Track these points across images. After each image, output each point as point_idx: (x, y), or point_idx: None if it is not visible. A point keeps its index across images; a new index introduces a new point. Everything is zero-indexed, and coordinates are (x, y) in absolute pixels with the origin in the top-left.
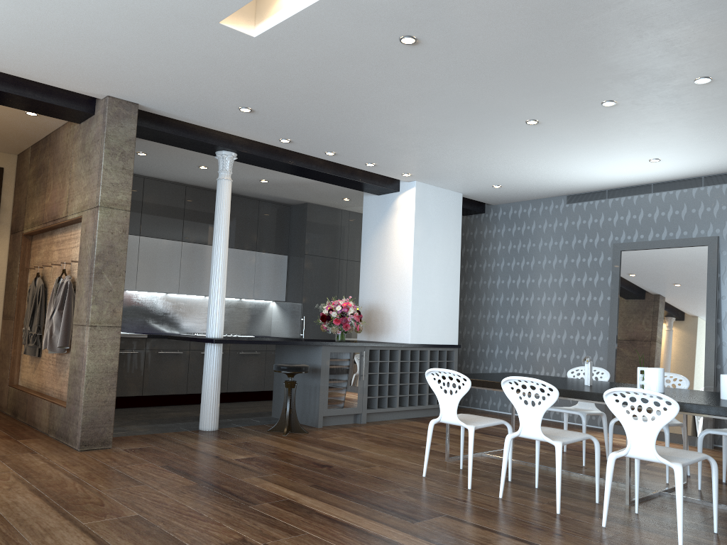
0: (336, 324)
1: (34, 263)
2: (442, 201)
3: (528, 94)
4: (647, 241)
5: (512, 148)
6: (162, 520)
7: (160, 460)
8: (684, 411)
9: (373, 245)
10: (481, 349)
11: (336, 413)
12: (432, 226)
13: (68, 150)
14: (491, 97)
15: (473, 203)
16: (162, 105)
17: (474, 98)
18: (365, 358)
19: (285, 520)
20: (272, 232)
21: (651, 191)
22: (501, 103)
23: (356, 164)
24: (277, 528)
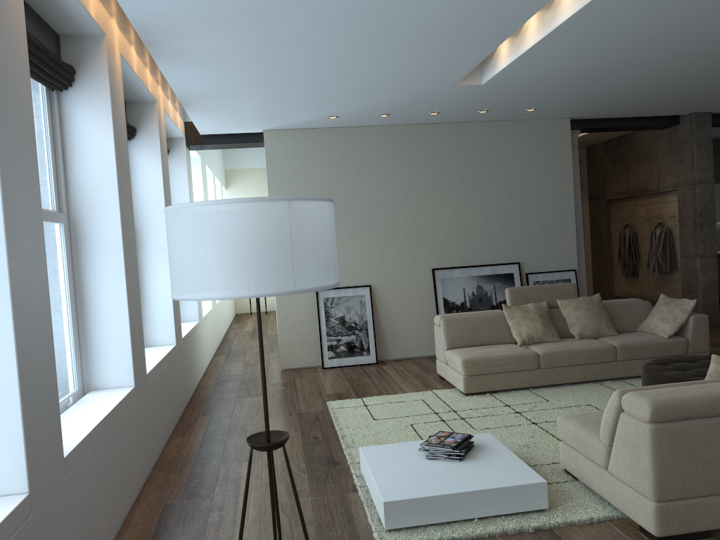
0: None
1: (616, 218)
2: None
3: None
4: None
5: None
6: None
7: None
8: None
9: None
10: None
11: None
12: None
13: (651, 146)
14: None
15: None
16: None
17: None
18: None
19: None
20: None
21: None
22: None
23: None
24: None
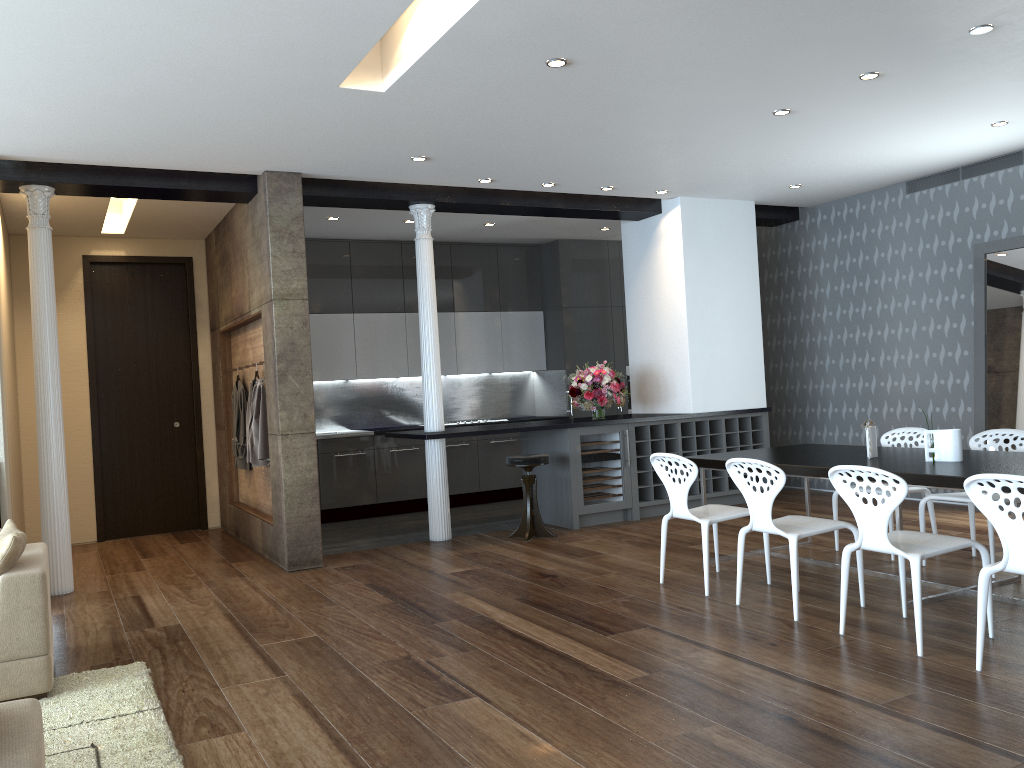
0: (587, 399)
1: (235, 364)
2: (723, 216)
3: (750, 85)
4: (1021, 236)
5: (780, 143)
6: (338, 640)
7: (368, 577)
8: (951, 487)
9: (638, 287)
10: (810, 409)
11: (596, 510)
12: (711, 253)
13: (242, 234)
14: (705, 97)
15: (778, 209)
16: (326, 169)
17: (684, 101)
18: (630, 437)
19: (463, 637)
20: (518, 284)
21: (1022, 162)
22: (723, 100)
23: (589, 191)
24: (450, 645)
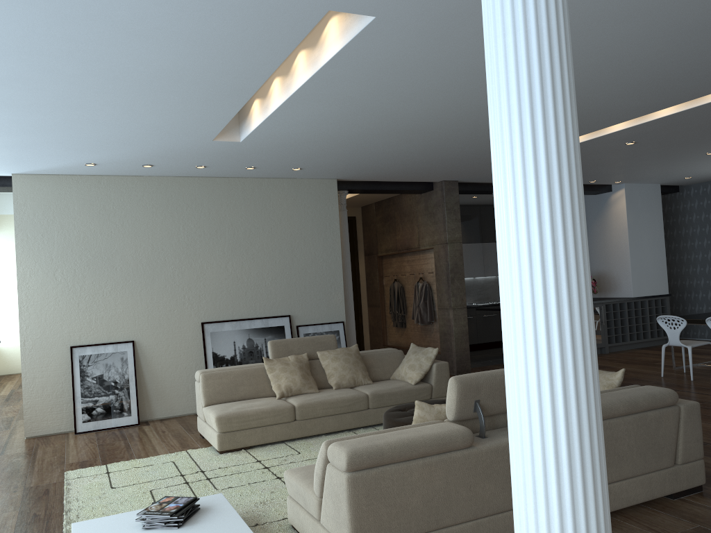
0: None
1: (387, 273)
2: (645, 193)
3: (705, 146)
4: None
5: (698, 163)
6: None
7: None
8: None
9: (595, 230)
10: (687, 294)
11: None
12: (640, 212)
13: (412, 208)
14: (680, 150)
15: (668, 186)
16: (471, 179)
17: (669, 151)
18: (603, 310)
19: None
20: None
21: None
22: (687, 151)
23: None
24: None
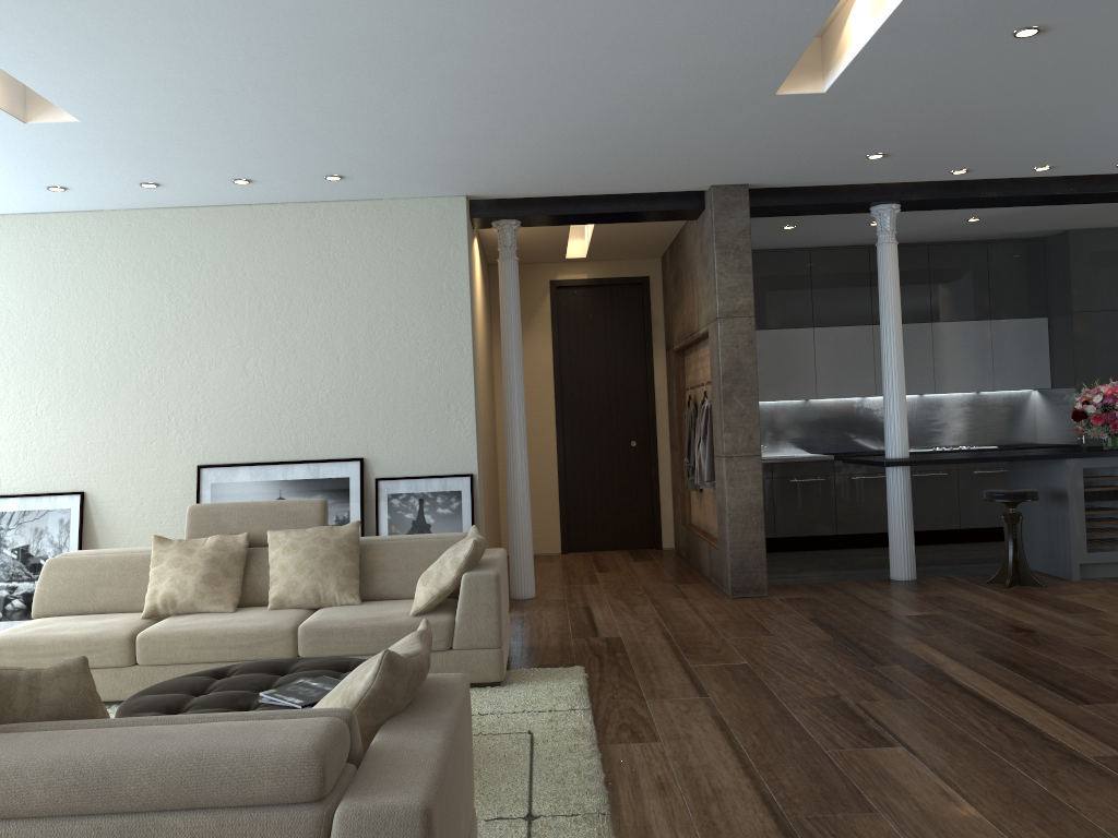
0: (1095, 424)
1: (687, 383)
2: None
3: None
4: None
5: None
6: (767, 670)
7: (812, 612)
8: None
9: None
10: None
11: (1104, 559)
12: None
13: (692, 251)
14: None
15: None
16: (774, 178)
17: None
18: None
19: (902, 684)
20: (1014, 286)
21: None
22: None
23: (1100, 170)
24: (885, 690)
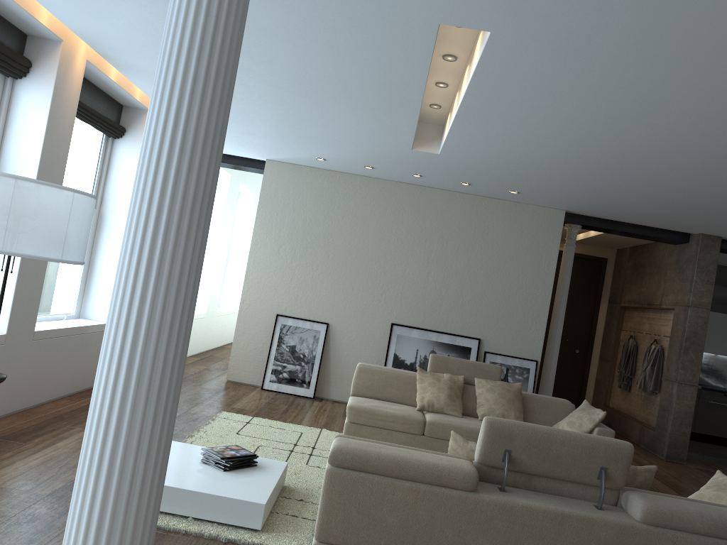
0: None
1: (626, 327)
2: None
3: None
4: None
5: None
6: None
7: None
8: None
9: None
10: None
11: None
12: None
13: (663, 259)
14: None
15: None
16: None
17: None
18: None
19: None
20: None
21: None
22: None
23: None
24: None
